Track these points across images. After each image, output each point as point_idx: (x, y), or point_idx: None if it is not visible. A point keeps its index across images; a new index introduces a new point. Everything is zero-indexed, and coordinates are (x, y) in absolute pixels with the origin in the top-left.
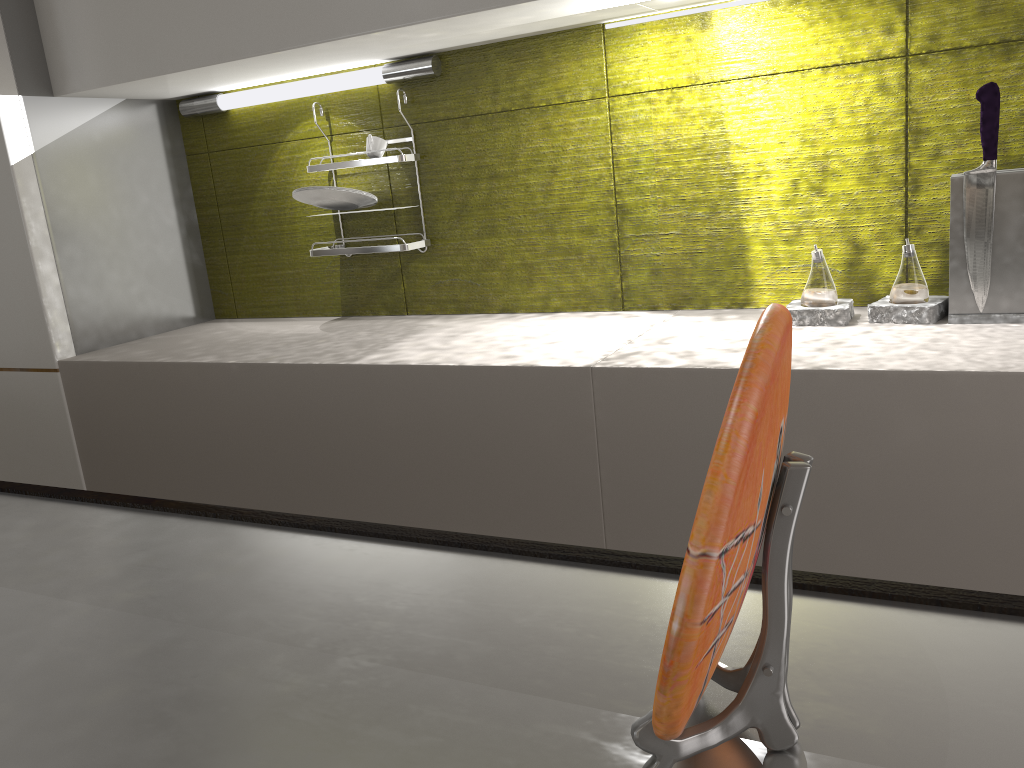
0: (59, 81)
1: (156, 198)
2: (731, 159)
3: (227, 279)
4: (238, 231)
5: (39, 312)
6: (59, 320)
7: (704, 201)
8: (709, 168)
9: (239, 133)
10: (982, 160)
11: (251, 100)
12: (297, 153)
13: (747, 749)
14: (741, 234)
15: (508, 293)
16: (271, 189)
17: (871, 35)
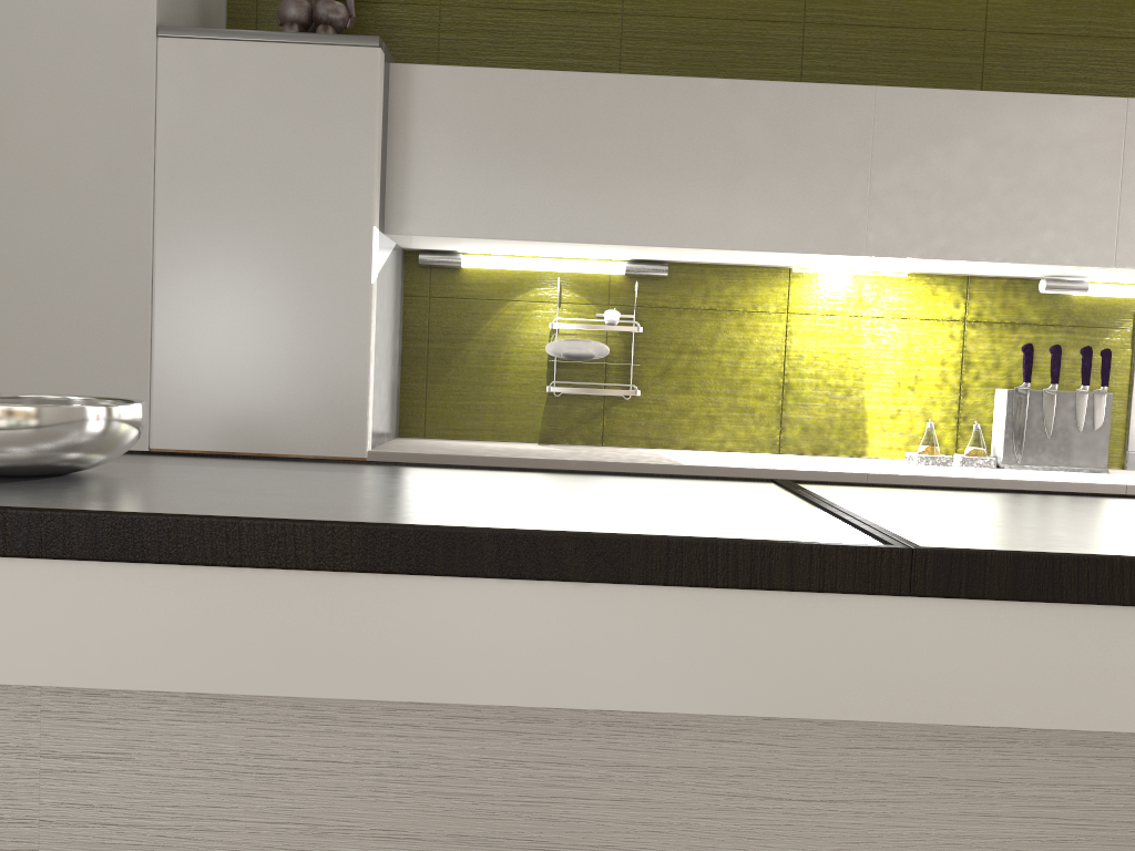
0: (394, 223)
1: (395, 327)
2: (862, 363)
3: (422, 403)
4: (445, 364)
5: (361, 407)
6: (370, 416)
7: (842, 387)
8: (848, 367)
9: (468, 287)
10: (999, 383)
11: (497, 264)
12: (524, 311)
13: None
14: (863, 410)
15: (692, 435)
16: (490, 335)
17: (947, 306)
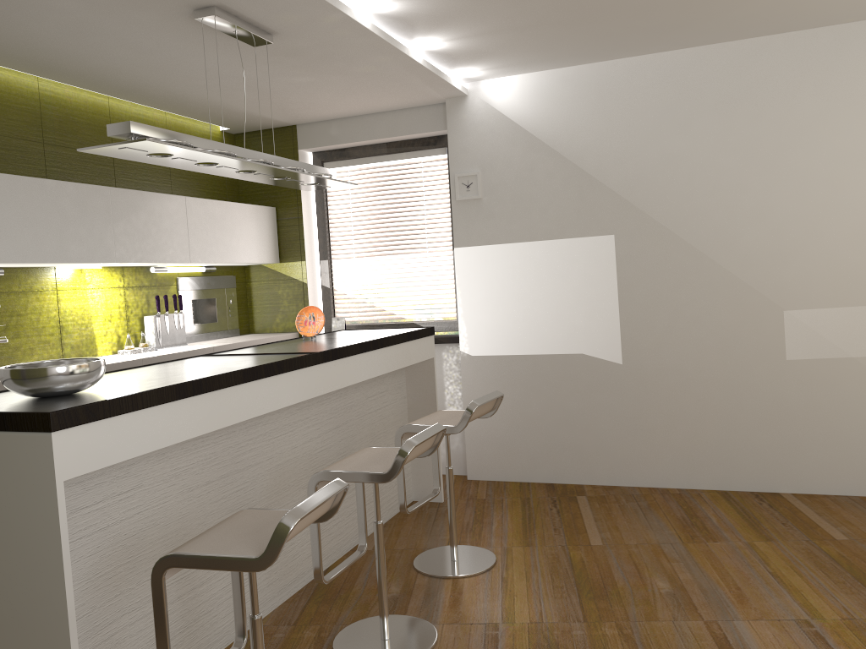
0: None
1: None
2: (90, 311)
3: None
4: None
5: None
6: None
7: (84, 324)
8: (85, 314)
9: None
10: (139, 314)
11: None
12: None
13: (313, 339)
14: (94, 334)
15: (24, 360)
16: None
17: (117, 281)
